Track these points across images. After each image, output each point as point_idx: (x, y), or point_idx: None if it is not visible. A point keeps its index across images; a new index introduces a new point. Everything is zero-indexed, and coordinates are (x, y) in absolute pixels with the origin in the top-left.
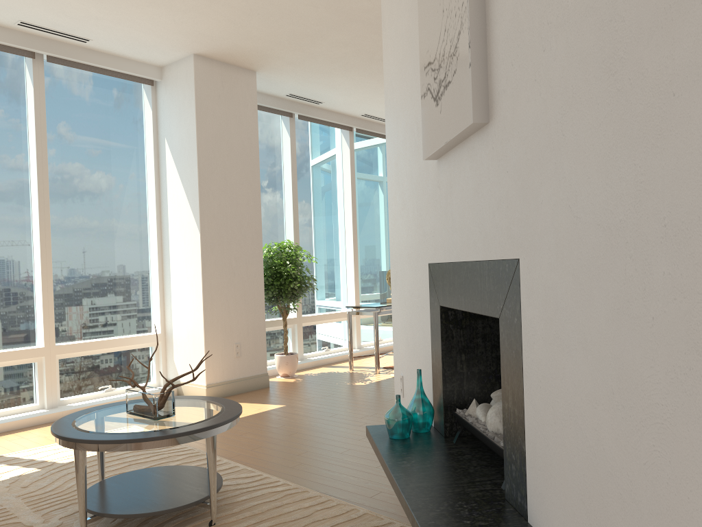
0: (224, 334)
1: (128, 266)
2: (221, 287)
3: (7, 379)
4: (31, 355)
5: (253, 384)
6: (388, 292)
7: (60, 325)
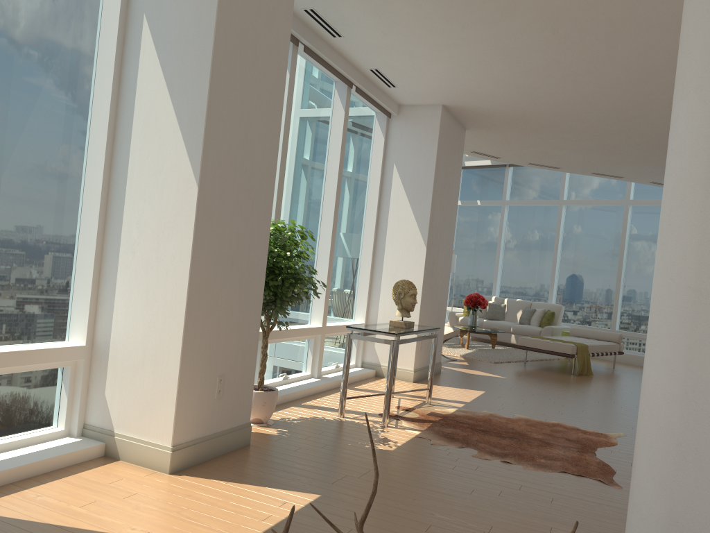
0: (207, 360)
1: (44, 222)
2: (214, 282)
3: None
4: None
5: (232, 441)
6: (349, 305)
7: None
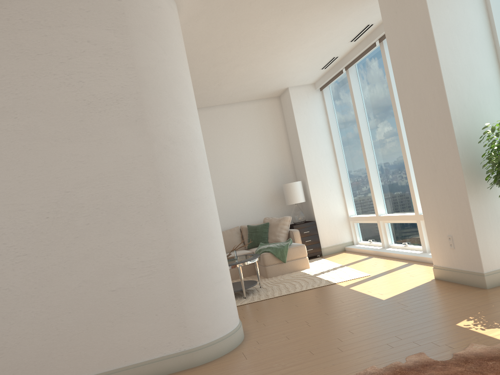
0: (438, 225)
1: None
2: (428, 183)
3: (414, 230)
4: (411, 219)
5: (469, 280)
6: None
7: None
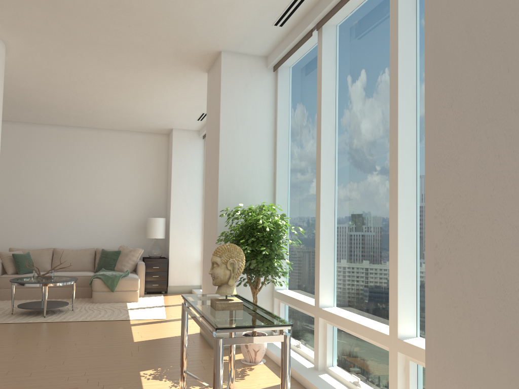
0: (205, 285)
1: None
2: (206, 247)
3: None
4: None
5: (209, 338)
6: None
7: None
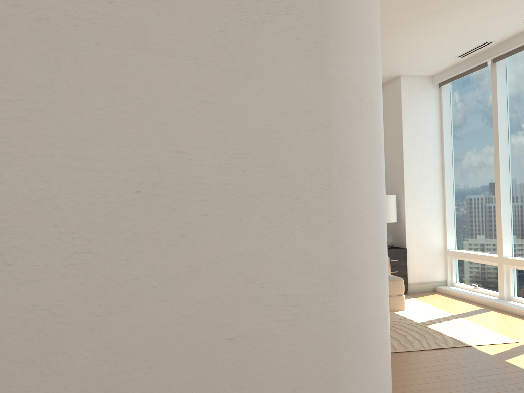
0: None
1: None
2: None
3: None
4: None
5: None
6: None
7: None
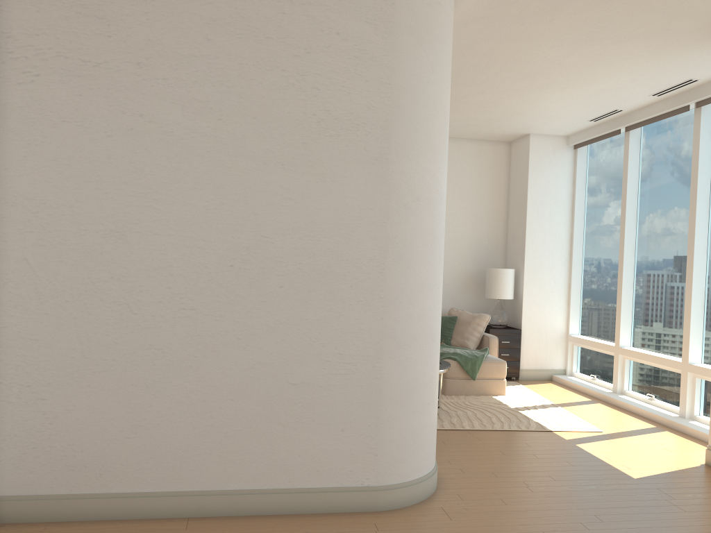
0: None
1: None
2: None
3: (672, 381)
4: (673, 366)
5: None
6: None
7: (710, 348)
